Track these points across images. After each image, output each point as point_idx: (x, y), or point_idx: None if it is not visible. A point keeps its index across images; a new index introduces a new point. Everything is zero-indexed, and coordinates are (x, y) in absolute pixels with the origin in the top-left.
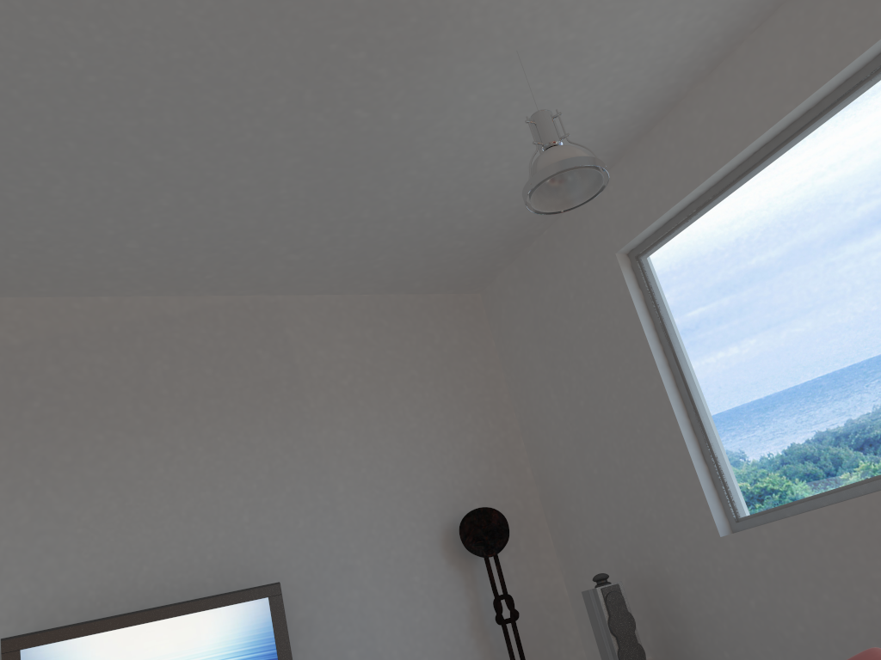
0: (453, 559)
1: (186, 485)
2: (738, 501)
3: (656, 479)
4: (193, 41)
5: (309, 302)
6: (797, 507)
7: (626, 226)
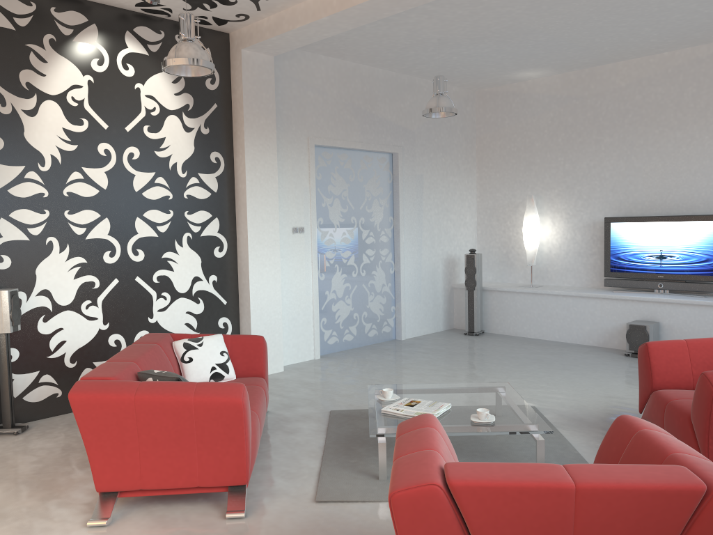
0: None
1: (695, 157)
2: None
3: None
4: (591, 6)
5: None
6: None
7: None
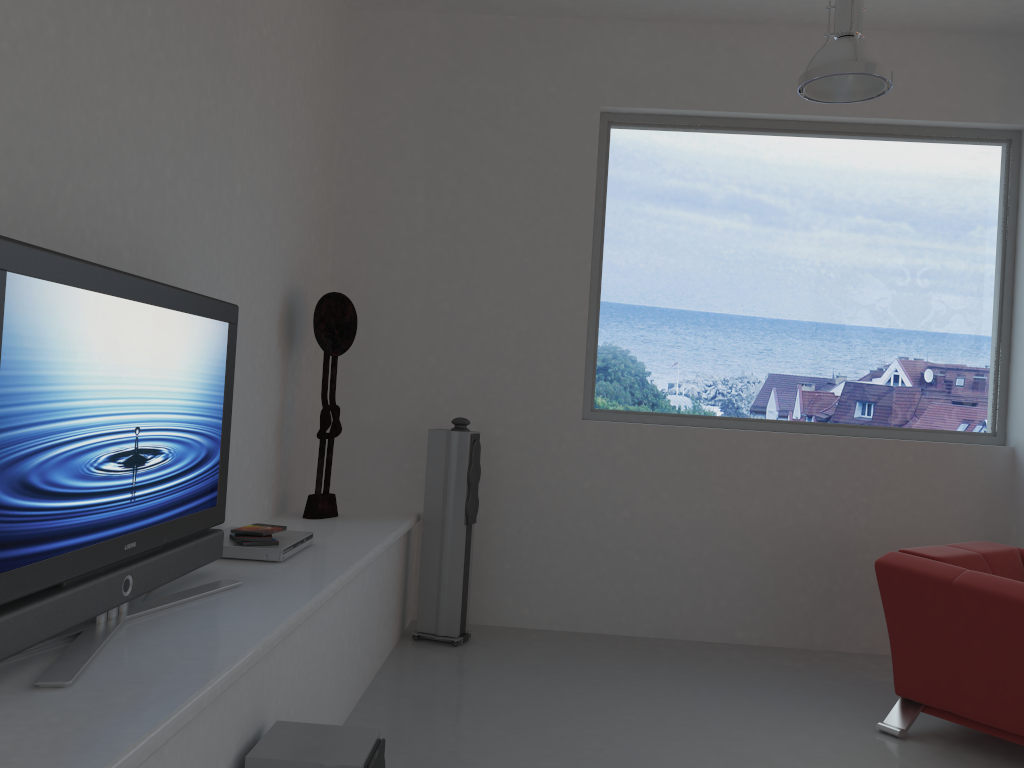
0: (281, 341)
1: (128, 66)
2: (599, 394)
3: (531, 344)
4: None
5: None
6: (661, 418)
7: (630, 90)
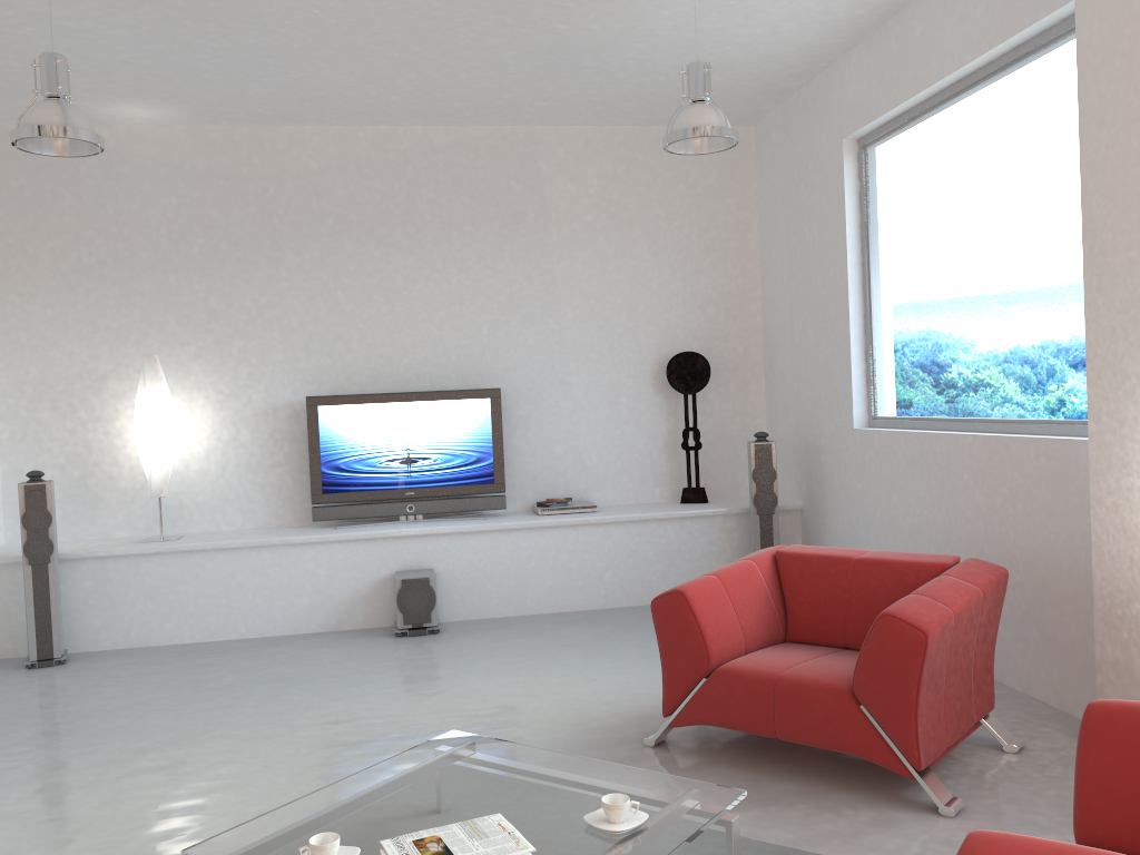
0: (661, 389)
1: (440, 299)
2: (879, 402)
3: (829, 364)
4: (401, 0)
5: (566, 133)
6: (905, 423)
7: (854, 116)
